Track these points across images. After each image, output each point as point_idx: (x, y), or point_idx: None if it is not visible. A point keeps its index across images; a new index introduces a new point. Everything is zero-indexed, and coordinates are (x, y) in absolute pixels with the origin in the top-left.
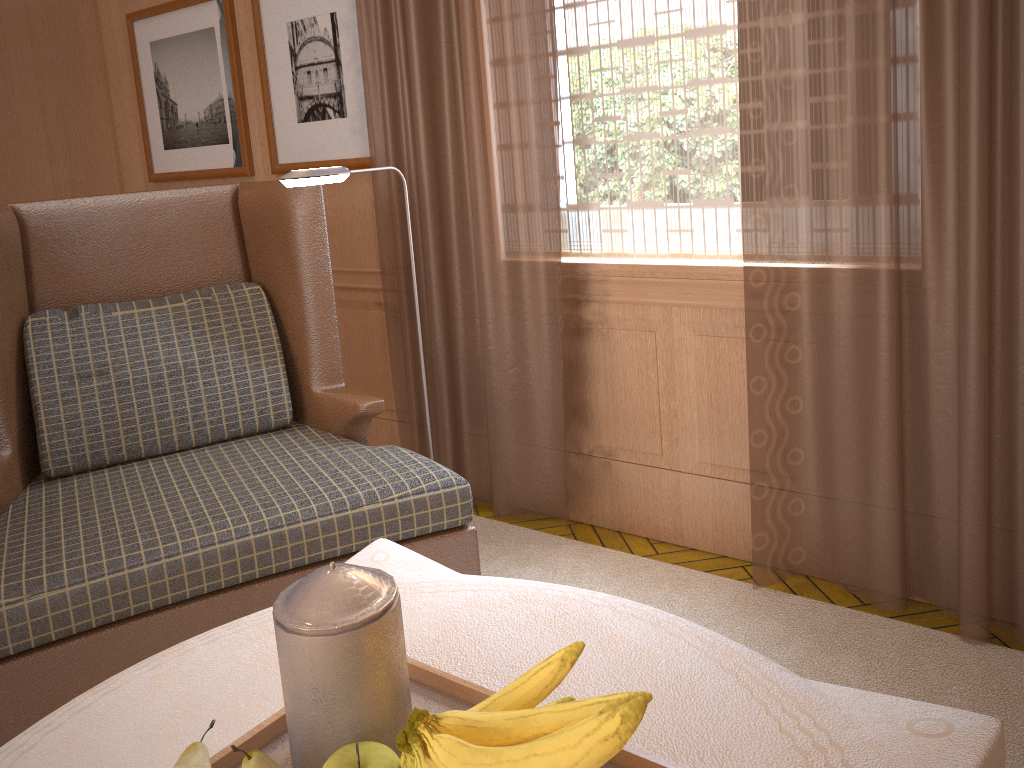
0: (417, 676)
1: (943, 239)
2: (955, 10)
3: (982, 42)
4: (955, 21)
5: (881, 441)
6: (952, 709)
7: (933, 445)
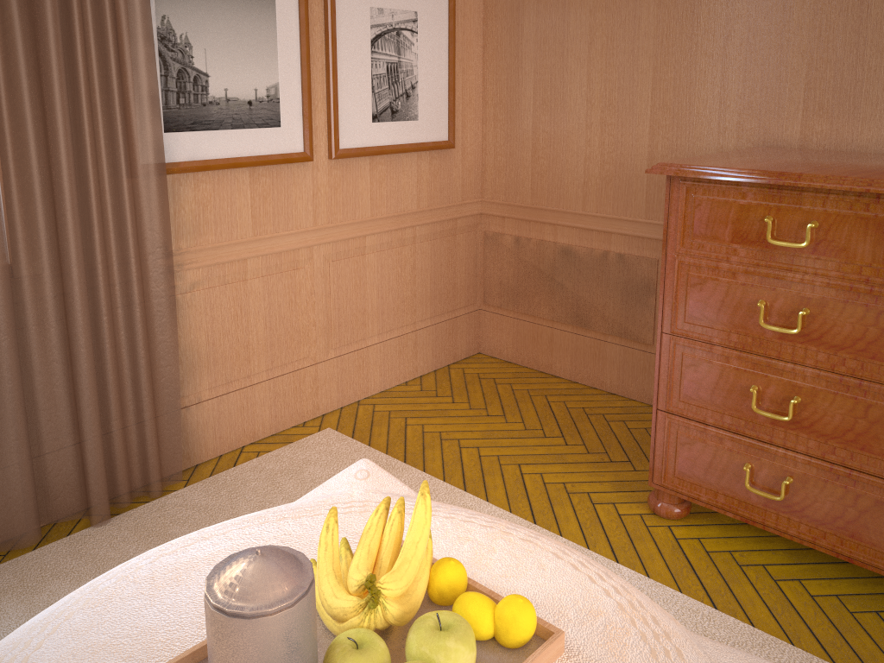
0: (197, 658)
1: (34, 236)
2: (24, 59)
3: (65, 89)
4: (25, 68)
5: (14, 409)
6: (351, 466)
7: (42, 398)
